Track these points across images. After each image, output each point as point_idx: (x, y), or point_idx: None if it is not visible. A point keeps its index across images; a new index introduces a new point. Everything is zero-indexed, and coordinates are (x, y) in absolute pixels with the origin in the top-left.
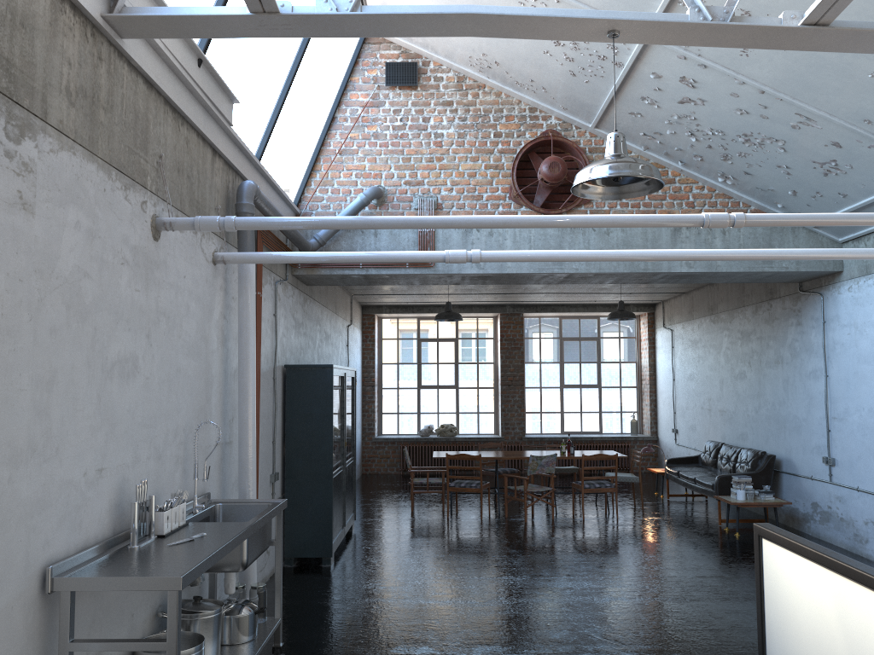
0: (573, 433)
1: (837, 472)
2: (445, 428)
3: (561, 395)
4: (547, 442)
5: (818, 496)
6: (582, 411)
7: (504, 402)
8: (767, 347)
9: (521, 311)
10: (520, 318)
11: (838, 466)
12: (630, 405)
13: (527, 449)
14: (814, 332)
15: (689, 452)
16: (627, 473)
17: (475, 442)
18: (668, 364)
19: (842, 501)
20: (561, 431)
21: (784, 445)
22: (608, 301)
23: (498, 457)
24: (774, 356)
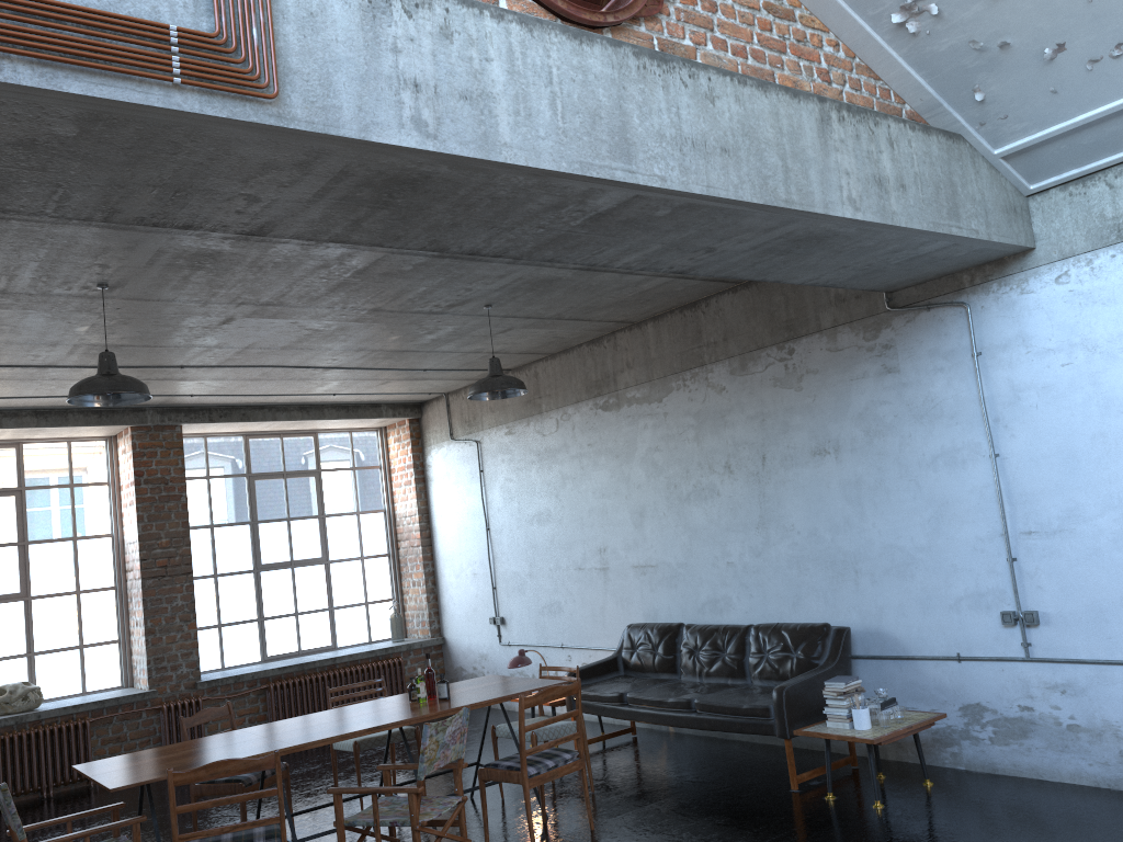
0: (286, 657)
1: (1049, 636)
2: (9, 695)
3: (257, 585)
4: (249, 683)
5: (983, 692)
6: (299, 612)
7: (151, 613)
8: (785, 429)
9: (178, 421)
10: (176, 435)
11: (1052, 625)
12: (381, 589)
13: (209, 707)
14: (943, 378)
15: (543, 654)
16: (538, 718)
17: (90, 712)
18: (469, 504)
19: (1073, 691)
20: (262, 658)
21: (858, 606)
22: (357, 395)
23: (297, 746)
24: (810, 442)
